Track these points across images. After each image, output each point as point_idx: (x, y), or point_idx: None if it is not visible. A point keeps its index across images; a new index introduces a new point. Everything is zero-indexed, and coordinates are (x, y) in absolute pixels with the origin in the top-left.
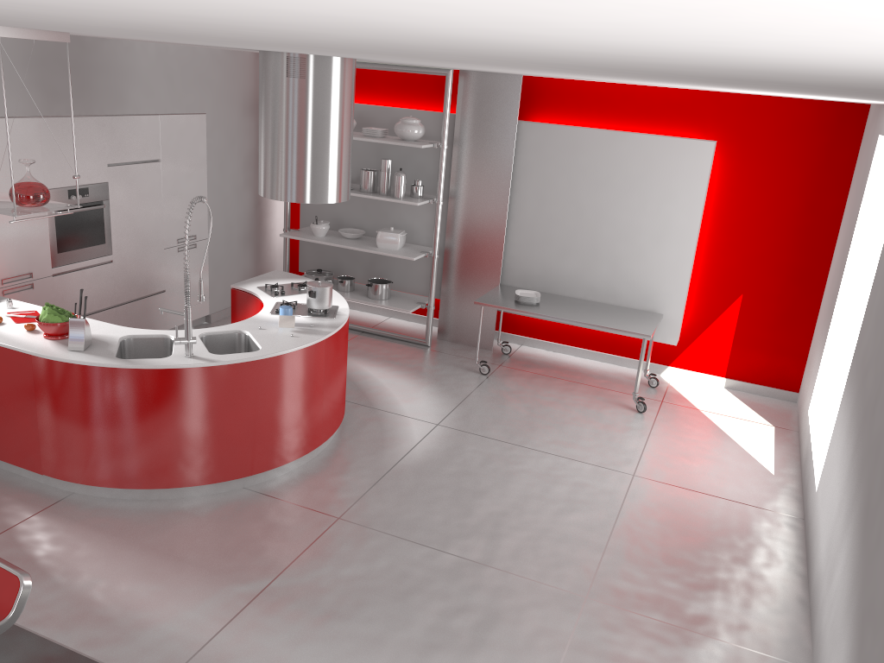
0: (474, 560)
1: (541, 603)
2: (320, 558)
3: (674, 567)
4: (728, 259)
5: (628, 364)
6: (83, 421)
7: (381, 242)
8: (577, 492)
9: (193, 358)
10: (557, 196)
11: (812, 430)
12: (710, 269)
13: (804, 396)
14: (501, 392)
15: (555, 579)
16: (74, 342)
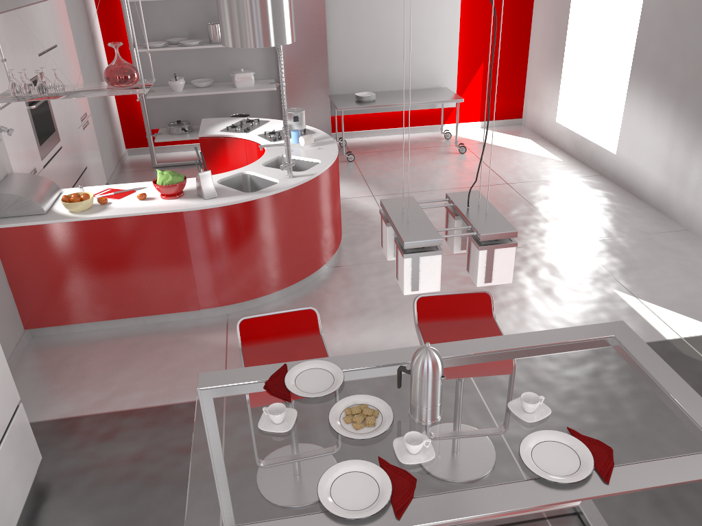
0: None
1: (560, 252)
2: None
3: (586, 215)
4: (471, 40)
5: (419, 131)
6: (237, 251)
7: (239, 82)
8: (496, 201)
9: (296, 177)
10: (360, 17)
11: (571, 129)
12: (461, 50)
13: (537, 116)
14: (376, 167)
15: (549, 240)
16: (207, 191)
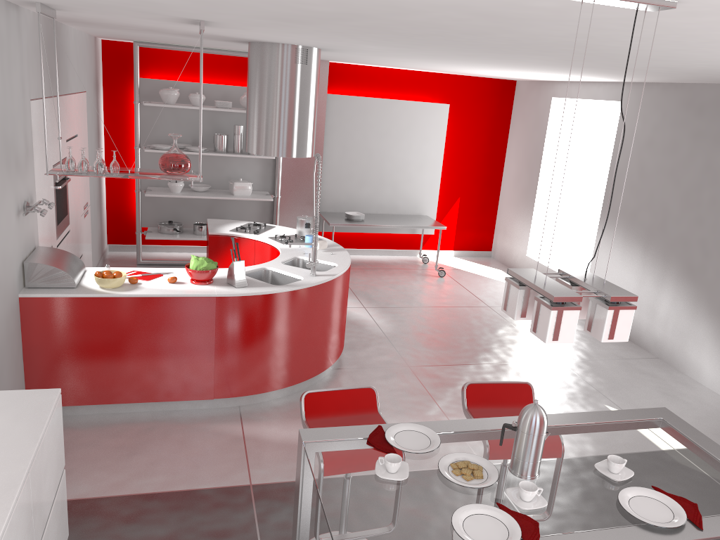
0: (497, 363)
1: (550, 369)
2: (437, 386)
3: None
4: (450, 176)
5: (397, 253)
6: (260, 341)
7: (237, 190)
8: (482, 320)
9: (319, 276)
10: (355, 145)
11: (541, 263)
12: (441, 184)
13: (507, 250)
14: (362, 282)
15: (538, 359)
16: (239, 280)
